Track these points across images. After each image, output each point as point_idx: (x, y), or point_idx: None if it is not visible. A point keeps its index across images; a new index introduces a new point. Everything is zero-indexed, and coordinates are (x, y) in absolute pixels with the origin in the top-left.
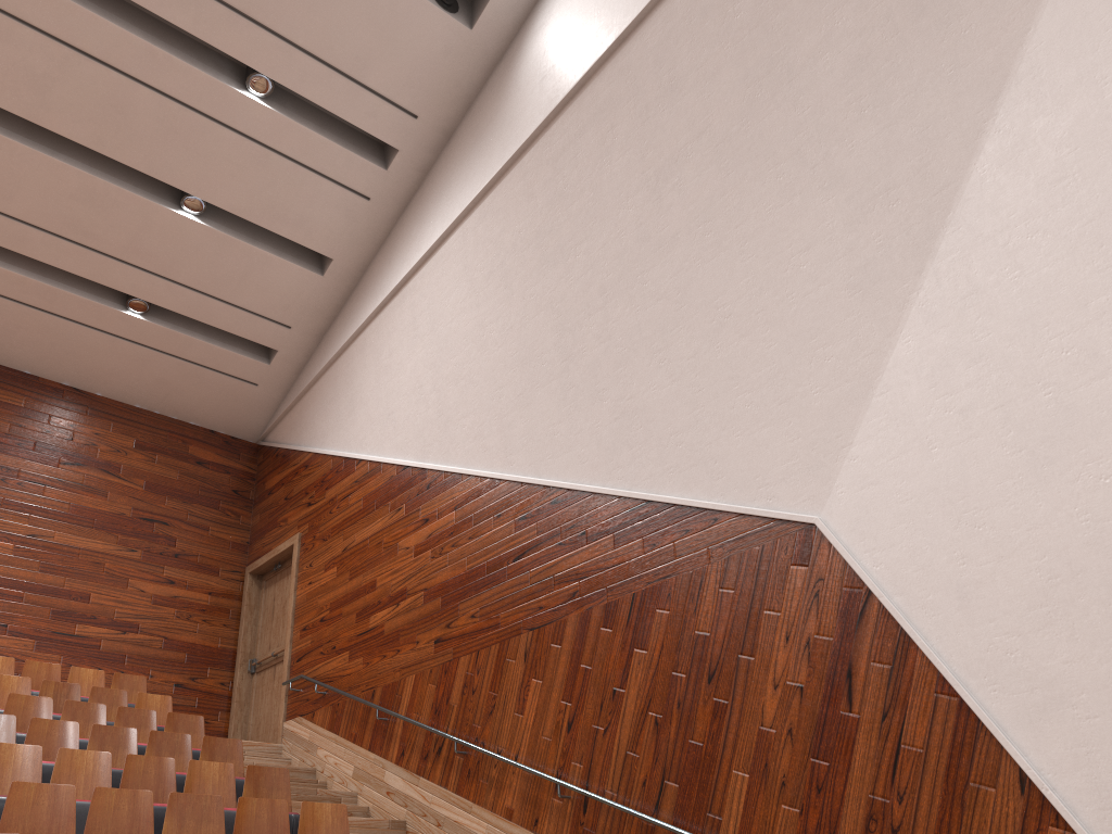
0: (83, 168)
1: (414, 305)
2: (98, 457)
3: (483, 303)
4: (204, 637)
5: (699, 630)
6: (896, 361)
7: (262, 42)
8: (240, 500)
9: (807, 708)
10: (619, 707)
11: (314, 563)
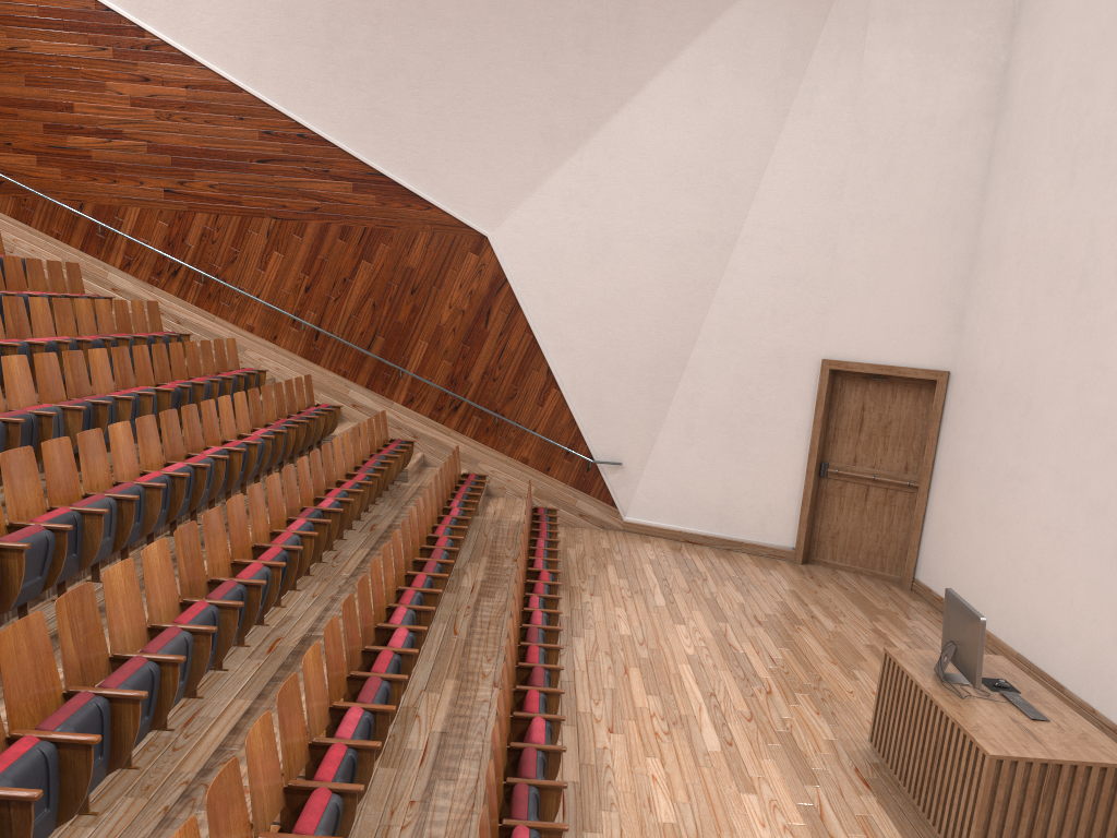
0: None
1: None
2: None
3: None
4: None
5: (409, 265)
6: (551, 183)
7: None
8: None
9: (465, 321)
10: (348, 289)
11: None
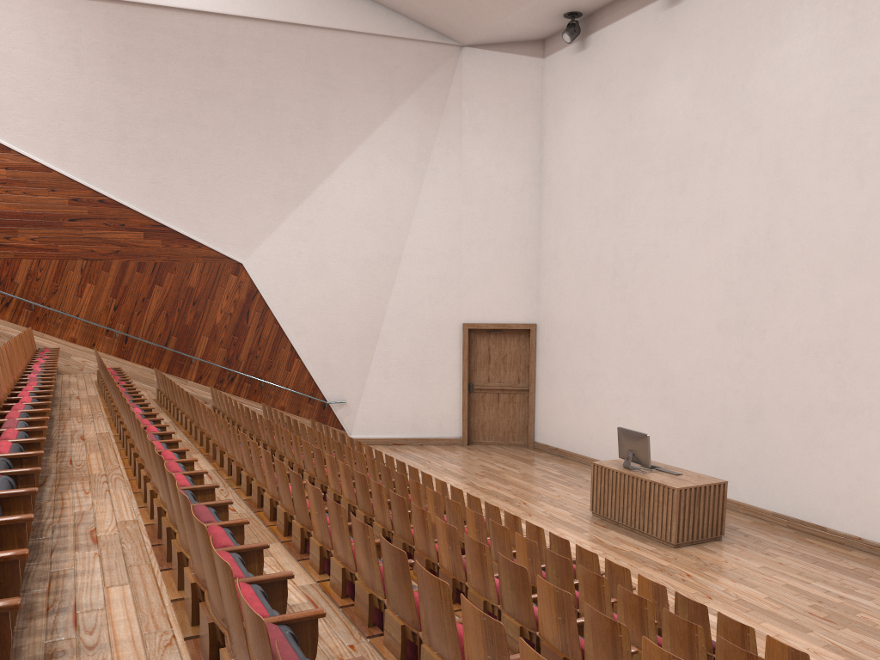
0: None
1: None
2: None
3: (52, 60)
4: None
5: (190, 285)
6: (282, 227)
7: None
8: None
9: (232, 320)
10: (147, 306)
11: None
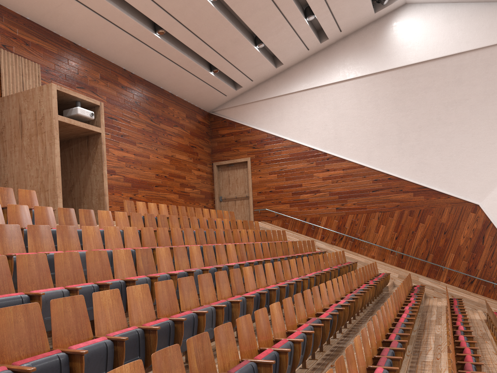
0: (241, 33)
1: (325, 96)
2: (179, 122)
3: (364, 110)
4: (207, 189)
5: (442, 222)
6: None
7: (323, 9)
8: (207, 136)
9: (471, 242)
10: (414, 236)
11: (261, 170)
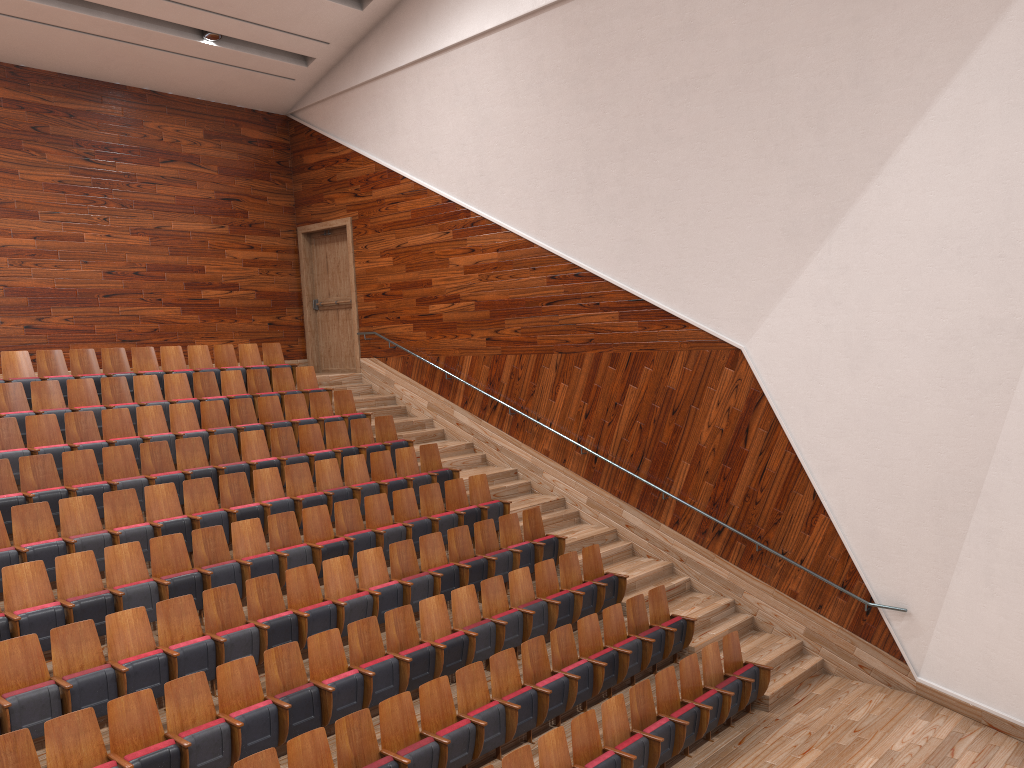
0: None
1: (455, 74)
2: (183, 152)
3: (523, 107)
4: (279, 286)
5: (669, 385)
6: (799, 283)
7: None
8: (283, 169)
9: (723, 440)
10: (618, 413)
11: (369, 247)
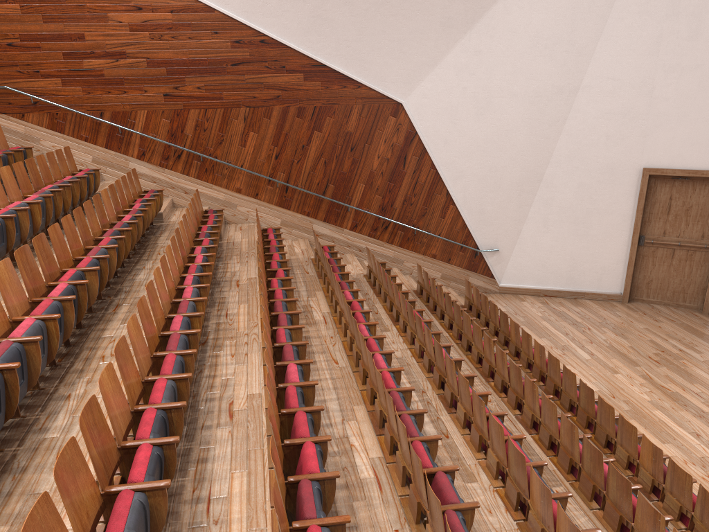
0: None
1: None
2: None
3: None
4: None
5: (348, 130)
6: (447, 60)
7: None
8: None
9: (389, 166)
10: (306, 153)
11: None
